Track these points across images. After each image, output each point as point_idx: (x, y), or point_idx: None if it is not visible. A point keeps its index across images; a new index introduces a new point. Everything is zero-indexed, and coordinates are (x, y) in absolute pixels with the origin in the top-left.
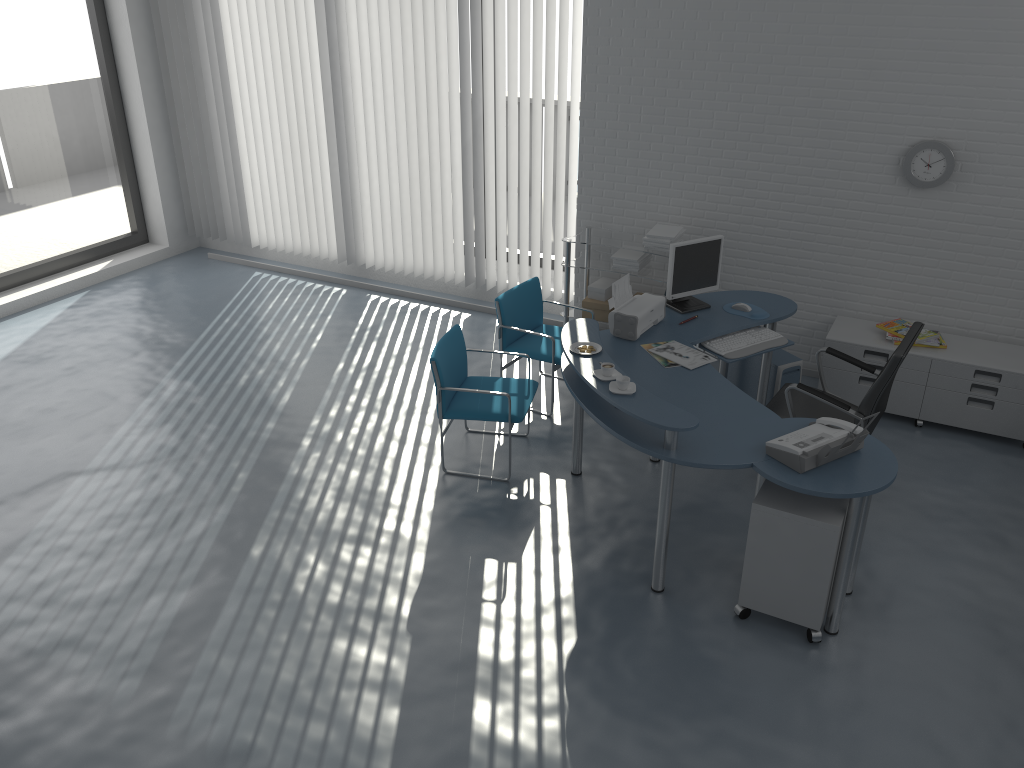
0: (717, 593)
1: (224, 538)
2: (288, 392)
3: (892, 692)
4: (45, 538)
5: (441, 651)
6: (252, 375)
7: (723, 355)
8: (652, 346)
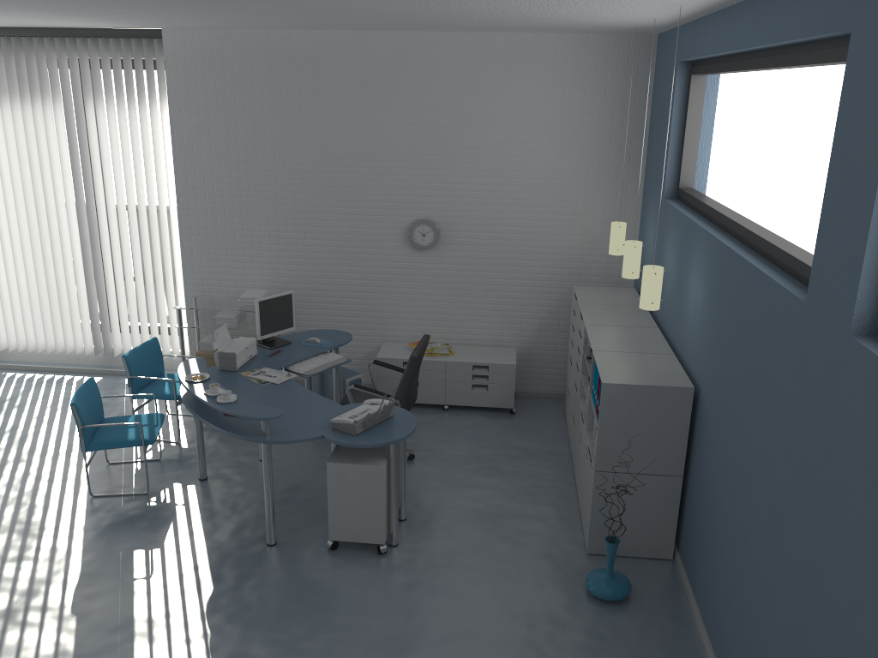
0: (315, 537)
1: None
2: None
3: (434, 571)
4: None
5: (103, 621)
6: None
7: (302, 373)
8: (249, 372)
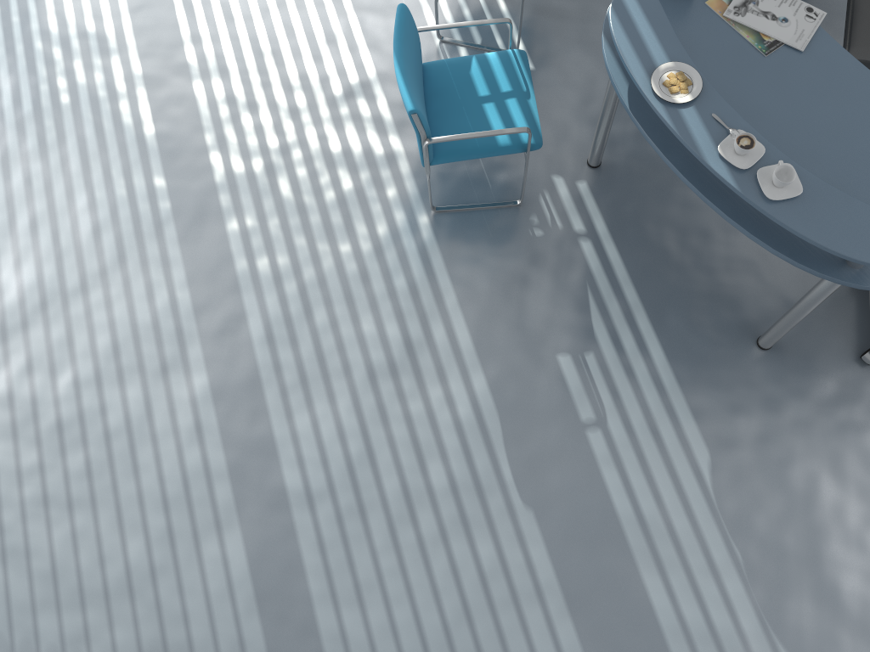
0: (830, 330)
1: (228, 420)
2: (143, 104)
3: None
4: (4, 494)
5: (575, 521)
6: (71, 80)
7: None
8: (723, 2)
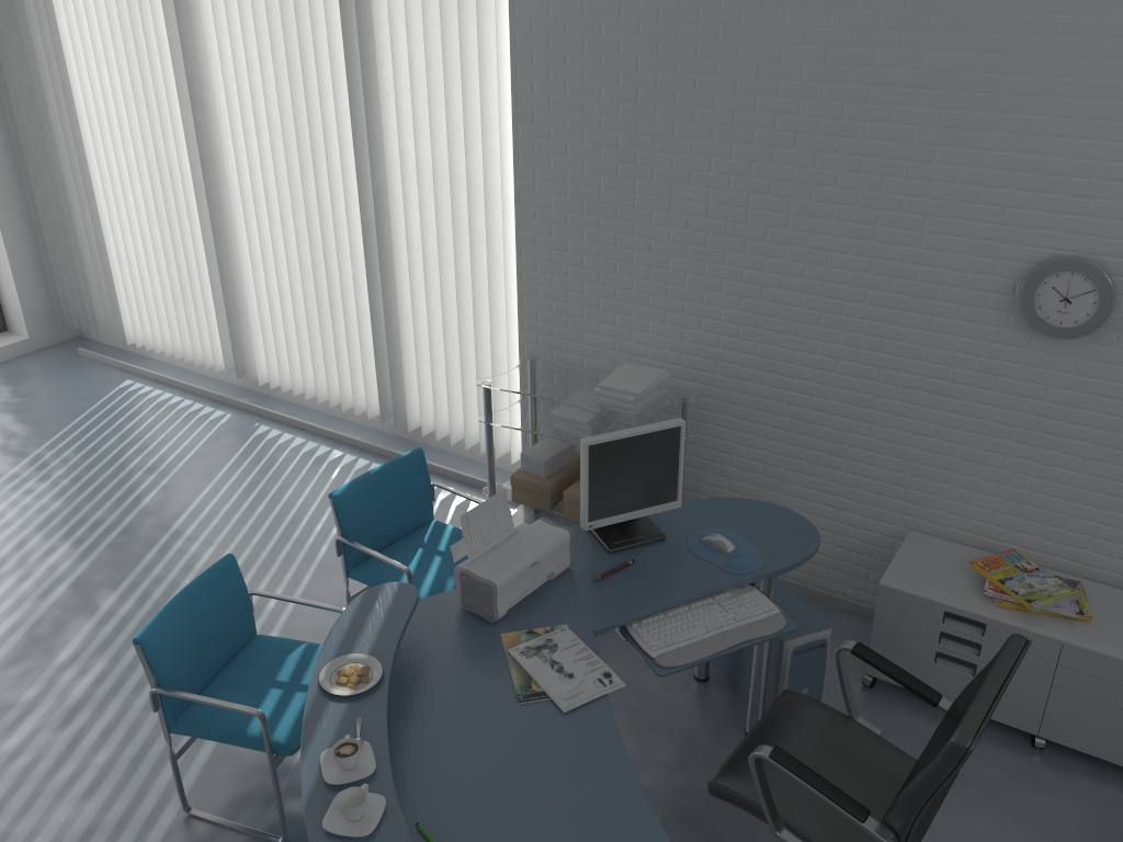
0: None
1: None
2: (40, 610)
3: None
4: None
5: None
6: (9, 572)
7: (654, 657)
8: (521, 639)
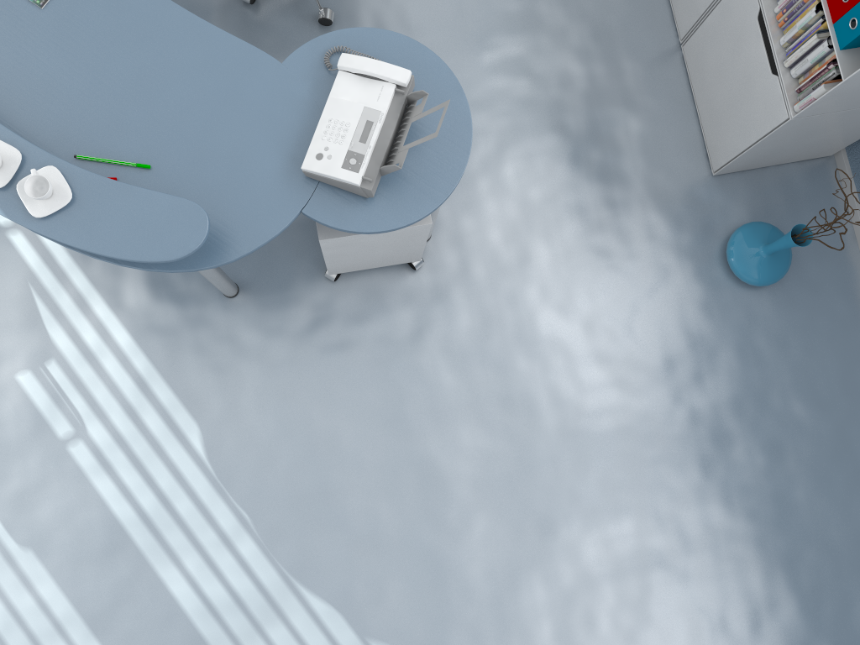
0: (294, 254)
1: None
2: None
3: (507, 286)
4: None
5: (79, 544)
6: None
7: None
8: None
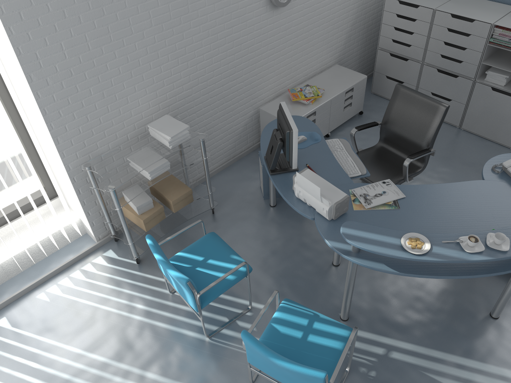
0: (496, 285)
1: None
2: None
3: None
4: None
5: None
6: None
7: (361, 174)
8: (358, 204)
